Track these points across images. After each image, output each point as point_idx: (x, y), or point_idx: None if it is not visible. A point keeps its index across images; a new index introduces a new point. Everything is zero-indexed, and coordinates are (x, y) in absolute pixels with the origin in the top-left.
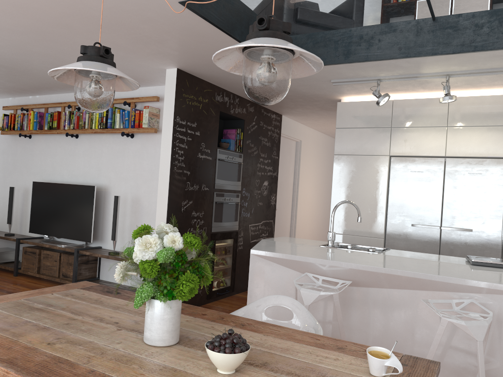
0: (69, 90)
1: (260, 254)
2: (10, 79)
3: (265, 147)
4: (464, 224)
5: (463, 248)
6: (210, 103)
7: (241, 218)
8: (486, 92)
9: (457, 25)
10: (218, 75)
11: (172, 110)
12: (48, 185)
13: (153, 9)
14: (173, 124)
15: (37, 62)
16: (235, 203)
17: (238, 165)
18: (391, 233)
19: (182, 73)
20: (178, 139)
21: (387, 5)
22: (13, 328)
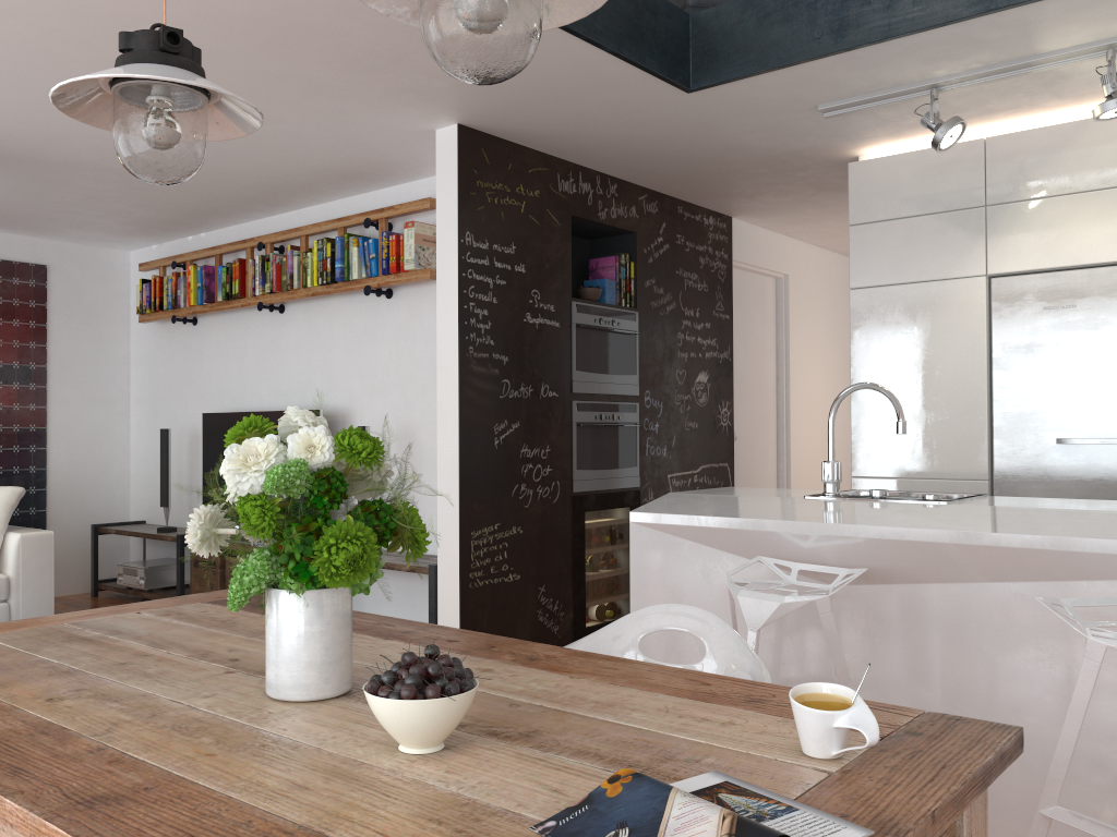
0: (259, 210)
1: (652, 520)
2: (137, 201)
3: (693, 294)
4: None
5: None
6: (546, 199)
7: (647, 460)
8: None
9: None
10: (553, 130)
11: (454, 220)
12: (231, 418)
13: None
14: (458, 251)
15: None
16: (625, 425)
17: (629, 338)
18: (1006, 467)
19: (472, 134)
20: (473, 283)
21: None
22: (1, 672)
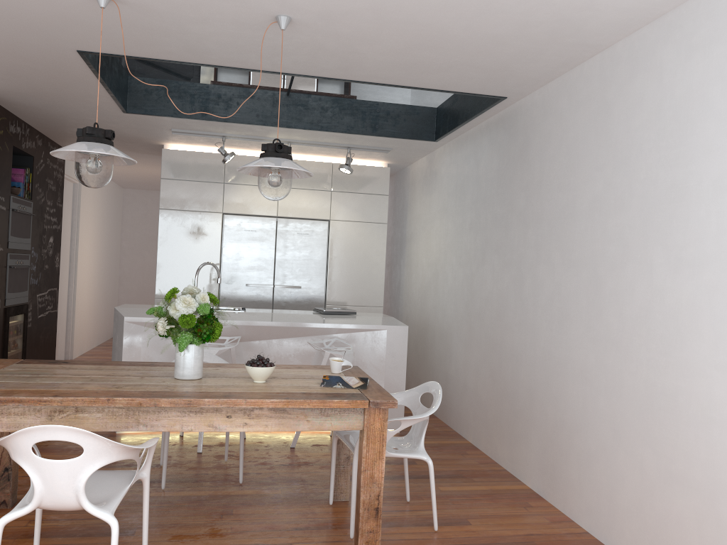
0: None
1: (137, 320)
2: None
3: (51, 192)
4: (294, 281)
5: (294, 304)
6: (5, 136)
7: (31, 287)
8: (310, 156)
9: (307, 104)
10: (29, 104)
11: None
12: None
13: (35, 47)
14: None
15: None
16: (28, 267)
17: (29, 217)
18: (225, 295)
19: None
20: None
21: (254, 77)
22: (58, 386)
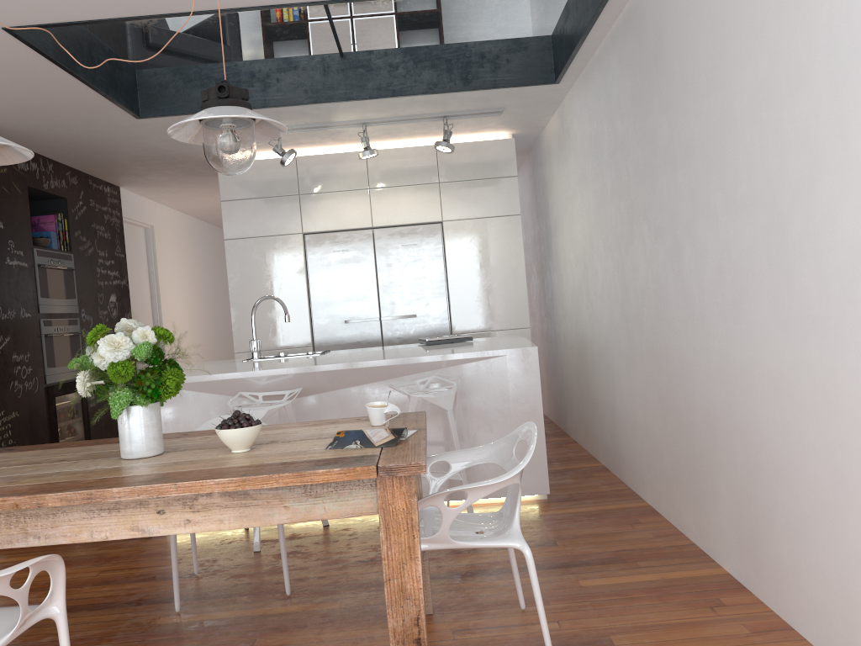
0: None
1: None
2: None
3: (103, 240)
4: (407, 309)
5: (410, 339)
6: (11, 175)
7: None
8: (407, 142)
9: (370, 64)
10: (26, 129)
11: None
12: None
13: None
14: None
15: None
16: (75, 334)
17: (70, 273)
18: (321, 338)
19: None
20: None
21: (286, 37)
22: None
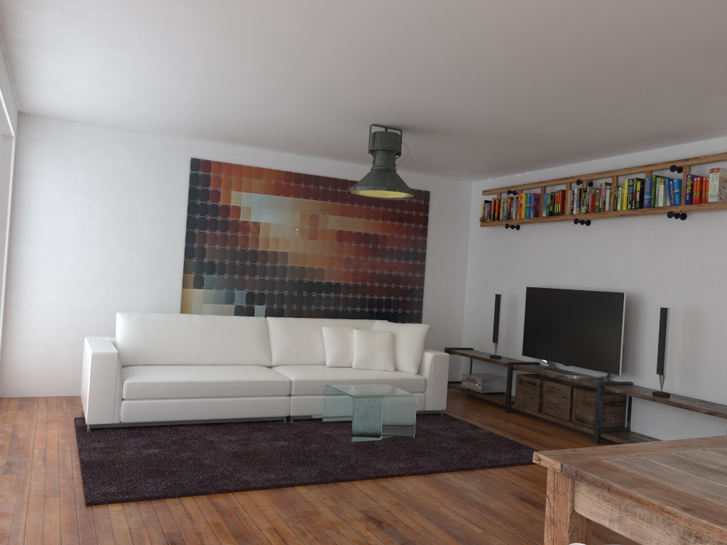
0: (578, 159)
1: None
2: (505, 154)
3: None
4: None
5: None
6: None
7: None
8: None
9: None
10: None
11: None
12: (549, 291)
13: None
14: None
15: (556, 125)
16: None
17: None
18: None
19: None
20: None
21: None
22: (722, 495)
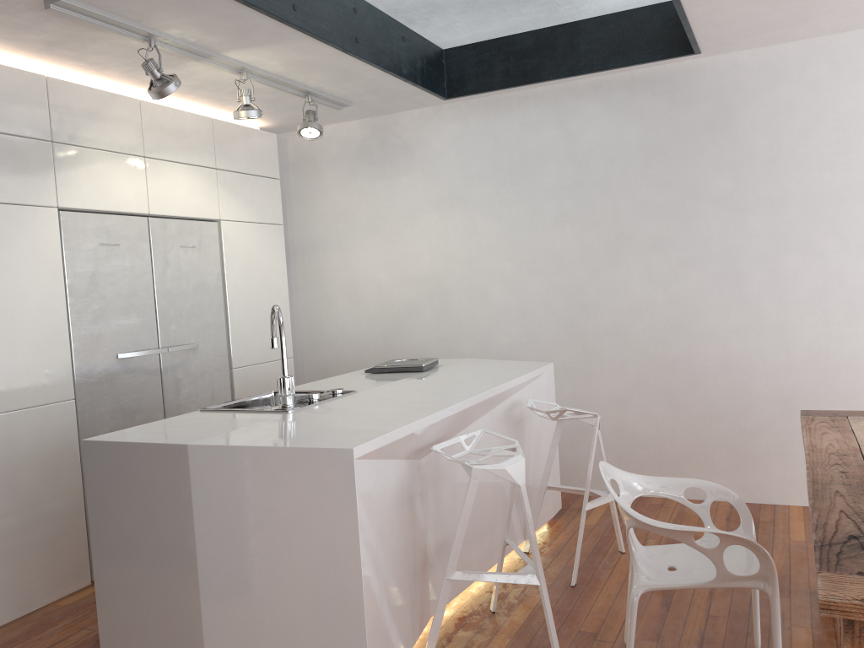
0: None
1: (369, 449)
2: None
3: None
4: (188, 336)
5: (192, 378)
6: None
7: None
8: (168, 103)
9: (344, 5)
10: None
11: None
12: None
13: None
14: None
15: None
16: None
17: None
18: (85, 384)
19: None
20: None
21: None
22: None
